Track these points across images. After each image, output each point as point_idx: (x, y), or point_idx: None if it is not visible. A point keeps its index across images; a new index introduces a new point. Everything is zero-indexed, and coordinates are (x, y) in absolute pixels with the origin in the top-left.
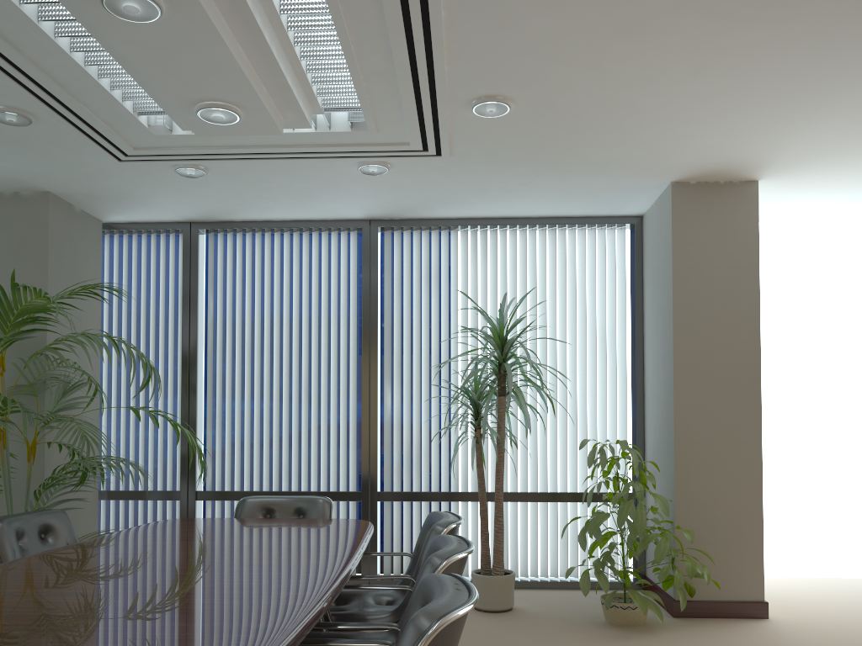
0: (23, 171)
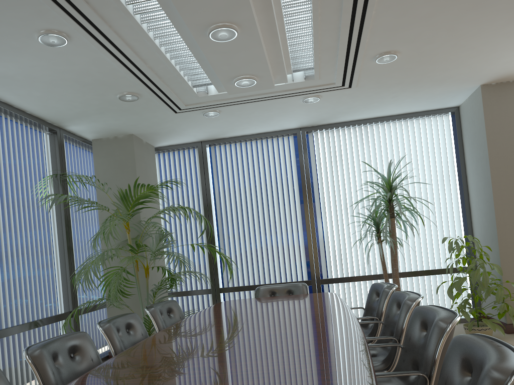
0: (123, 124)
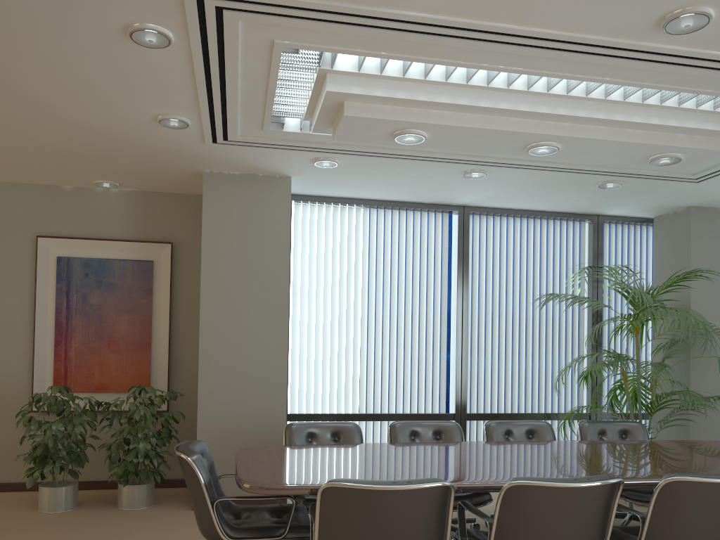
0: (659, 201)
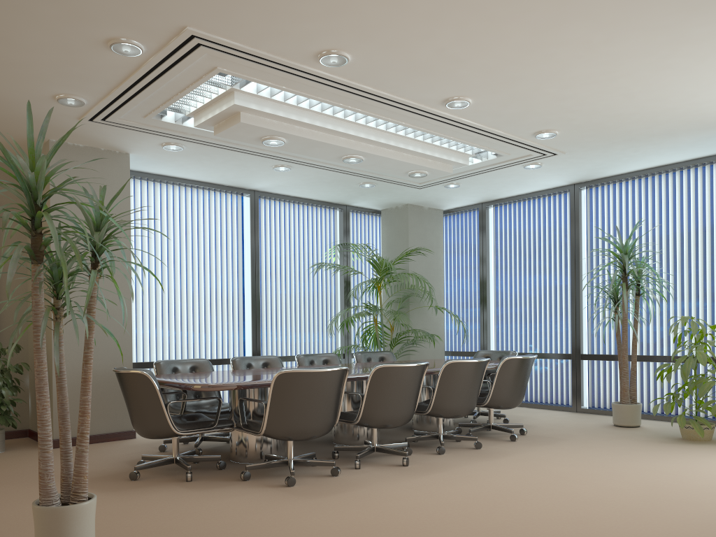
0: (391, 199)
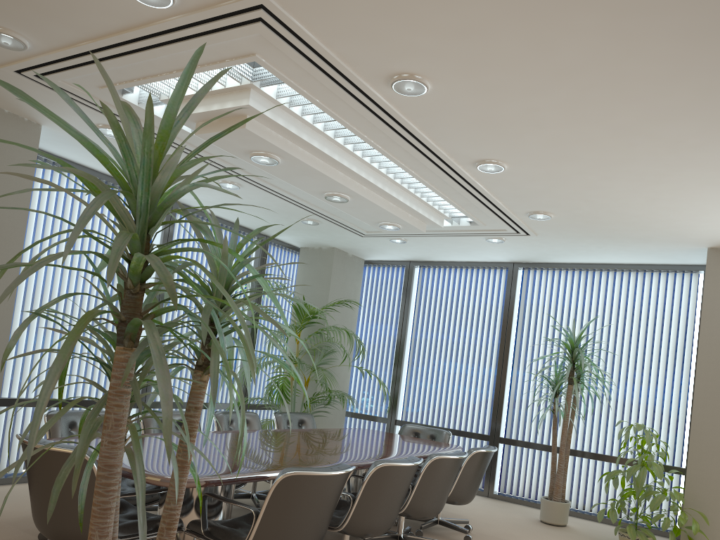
0: (321, 239)
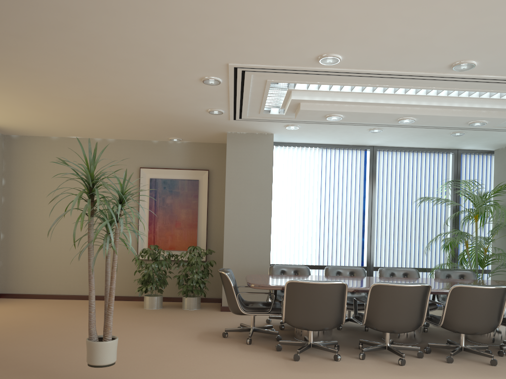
0: (493, 141)
